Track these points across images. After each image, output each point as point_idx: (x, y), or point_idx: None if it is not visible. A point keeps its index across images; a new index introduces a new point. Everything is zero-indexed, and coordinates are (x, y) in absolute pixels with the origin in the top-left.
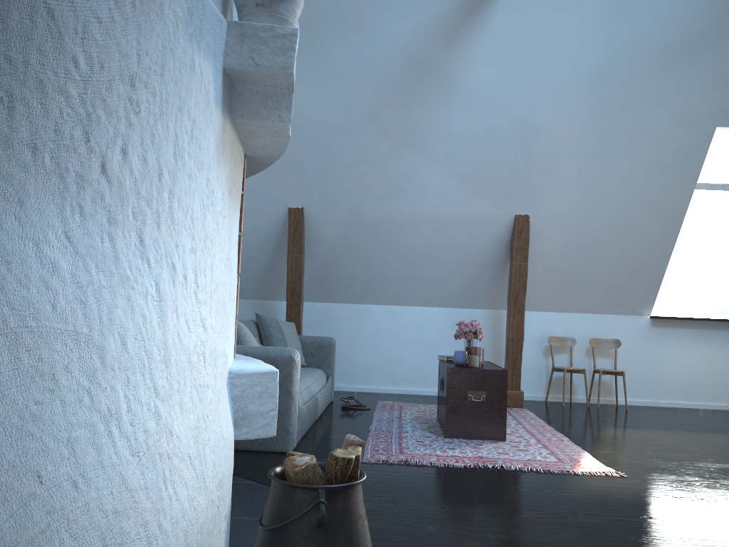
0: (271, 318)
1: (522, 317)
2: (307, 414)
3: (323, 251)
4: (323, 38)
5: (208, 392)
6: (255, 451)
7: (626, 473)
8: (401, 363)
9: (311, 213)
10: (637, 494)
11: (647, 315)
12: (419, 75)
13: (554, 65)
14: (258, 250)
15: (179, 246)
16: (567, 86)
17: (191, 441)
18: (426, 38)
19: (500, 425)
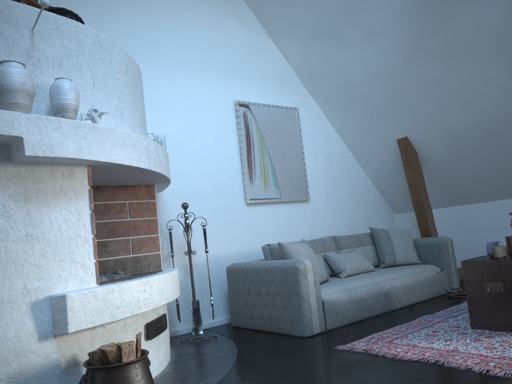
0: (381, 229)
1: None
2: (353, 307)
3: (439, 165)
4: (352, 11)
5: None
6: (288, 335)
7: None
8: None
9: (414, 138)
10: None
11: None
12: None
13: None
14: (393, 175)
15: None
16: None
17: None
18: None
19: None
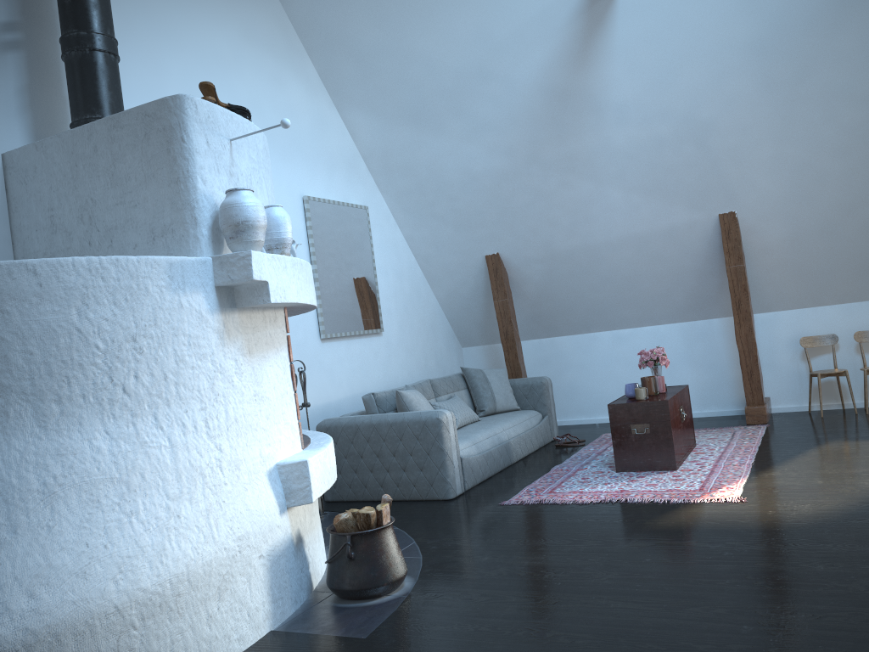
0: (476, 369)
1: (750, 324)
2: (483, 462)
3: (532, 289)
4: (461, 98)
5: (226, 487)
6: (424, 500)
7: (753, 497)
8: None
9: (507, 256)
10: (725, 519)
11: None
12: (563, 105)
13: (701, 55)
14: (471, 299)
15: (189, 411)
16: (725, 71)
17: (200, 518)
18: (556, 70)
19: (668, 455)
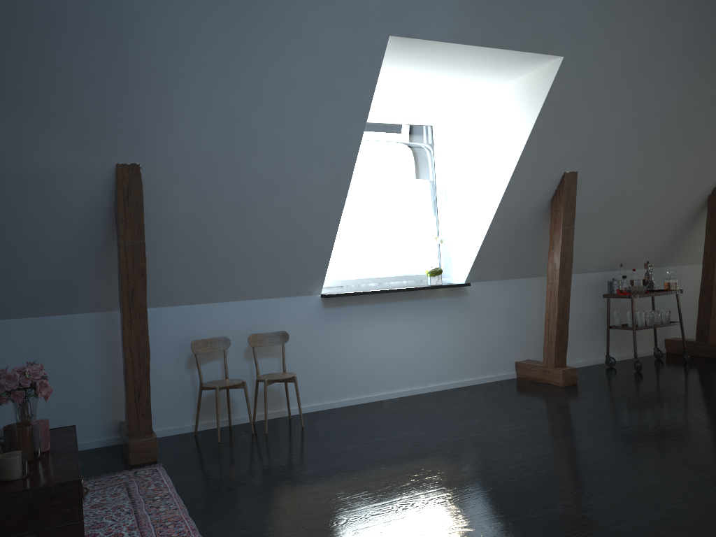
0: None
1: (145, 324)
2: None
3: None
4: None
5: None
6: None
7: None
8: None
9: None
10: None
11: (318, 294)
12: None
13: None
14: None
15: None
16: None
17: None
18: None
19: None
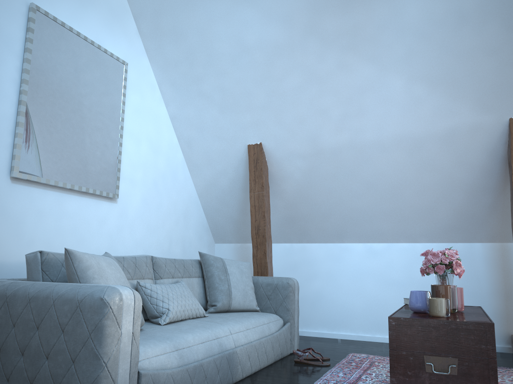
0: (216, 257)
1: None
2: (185, 381)
3: (290, 188)
4: None
5: None
6: None
7: None
8: (388, 308)
9: (270, 148)
10: None
11: None
12: None
13: None
14: (229, 192)
15: None
16: None
17: None
18: None
19: None
